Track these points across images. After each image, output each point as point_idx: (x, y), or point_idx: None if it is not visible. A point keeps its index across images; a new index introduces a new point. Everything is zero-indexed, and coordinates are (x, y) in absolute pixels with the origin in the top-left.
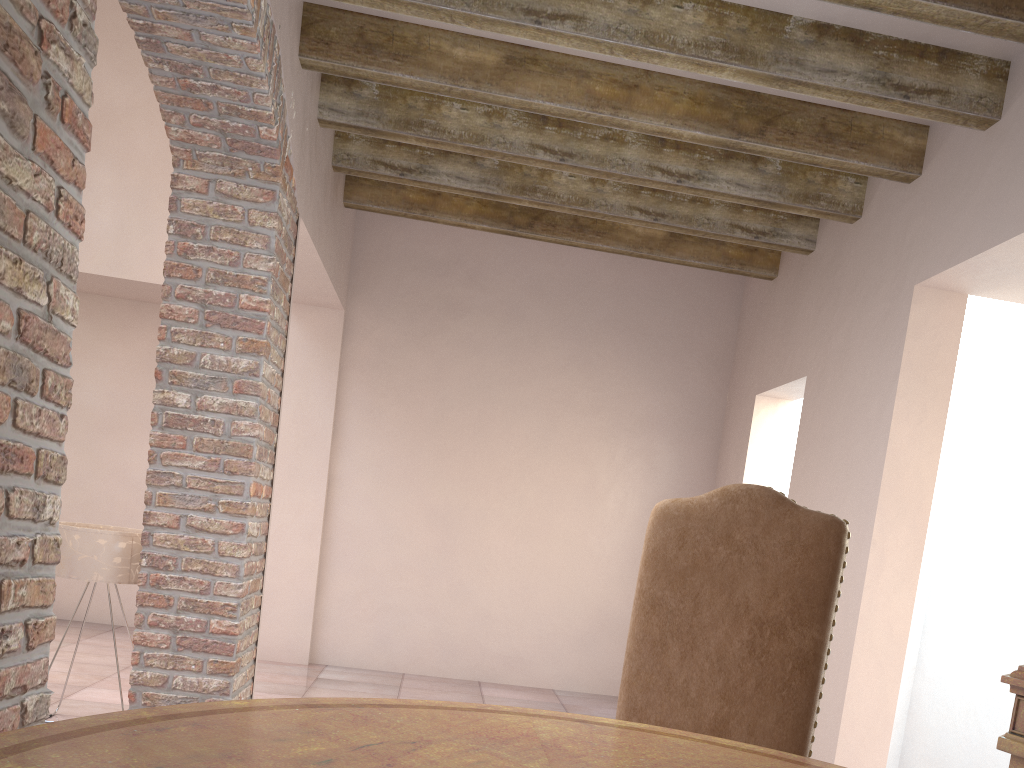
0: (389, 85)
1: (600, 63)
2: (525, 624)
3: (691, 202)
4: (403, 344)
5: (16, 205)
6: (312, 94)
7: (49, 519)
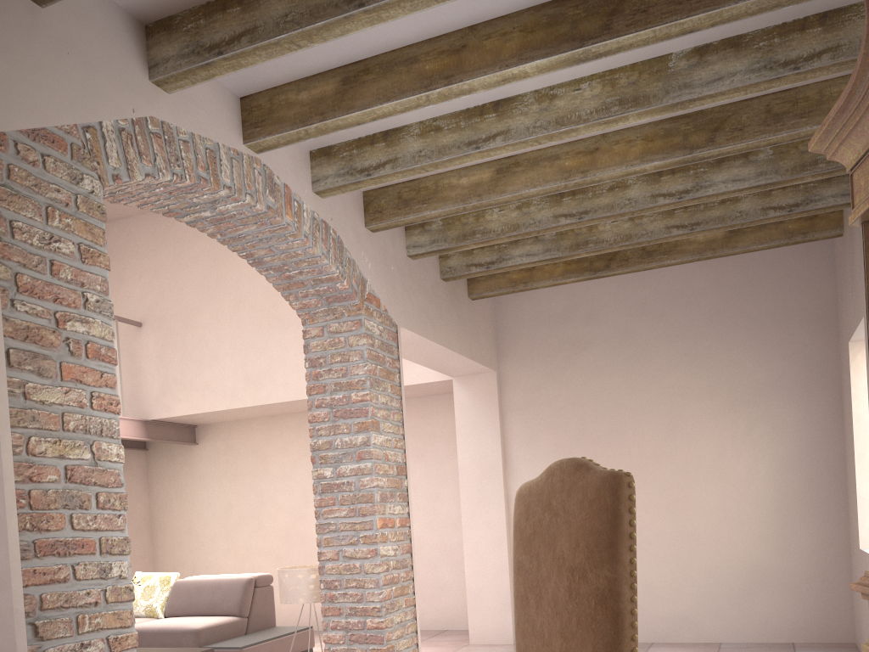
0: (427, 221)
1: (565, 144)
2: (684, 588)
3: (721, 204)
4: (544, 383)
5: (51, 413)
6: (394, 243)
7: (119, 575)
